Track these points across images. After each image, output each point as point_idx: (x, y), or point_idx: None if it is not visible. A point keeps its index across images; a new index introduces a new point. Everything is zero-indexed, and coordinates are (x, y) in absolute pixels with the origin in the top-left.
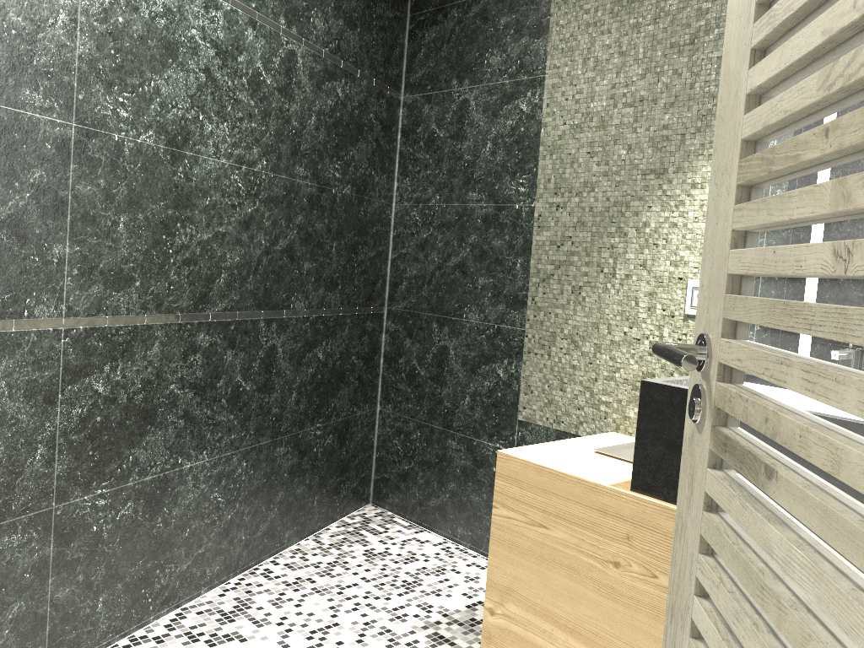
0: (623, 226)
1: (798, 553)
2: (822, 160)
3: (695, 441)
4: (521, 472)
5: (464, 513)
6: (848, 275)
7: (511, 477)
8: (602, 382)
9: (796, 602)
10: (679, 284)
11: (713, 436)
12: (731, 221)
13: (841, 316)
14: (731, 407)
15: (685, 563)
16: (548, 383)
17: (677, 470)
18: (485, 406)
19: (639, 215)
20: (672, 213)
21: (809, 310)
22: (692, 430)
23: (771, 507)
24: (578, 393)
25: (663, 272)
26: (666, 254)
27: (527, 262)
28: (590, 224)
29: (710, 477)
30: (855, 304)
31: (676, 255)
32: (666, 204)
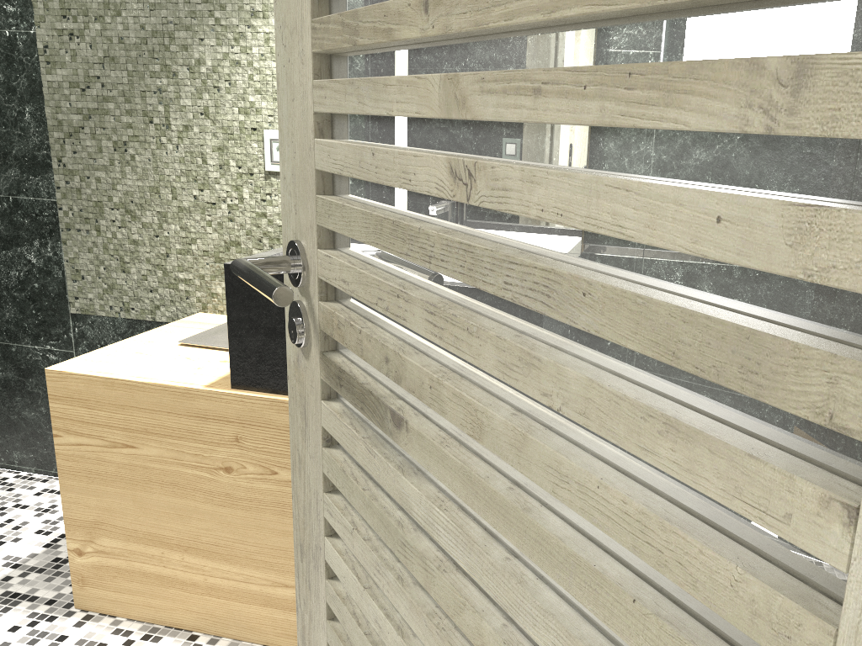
0: (171, 64)
1: (442, 515)
2: (422, 41)
3: (303, 367)
4: (85, 390)
5: (18, 434)
6: (472, 204)
7: (73, 397)
8: (176, 257)
9: (443, 560)
10: (254, 136)
11: (324, 365)
12: (311, 101)
13: (468, 255)
14: (341, 336)
15: (310, 500)
16: (105, 265)
17: (283, 359)
18: (19, 302)
19: (190, 50)
20: (233, 49)
21: (427, 239)
22: (297, 353)
23: (403, 451)
24: (147, 273)
25: (232, 121)
26: (232, 99)
27: (41, 112)
28: (124, 61)
29: (327, 411)
30: (481, 234)
31: (245, 100)
32: (223, 37)
